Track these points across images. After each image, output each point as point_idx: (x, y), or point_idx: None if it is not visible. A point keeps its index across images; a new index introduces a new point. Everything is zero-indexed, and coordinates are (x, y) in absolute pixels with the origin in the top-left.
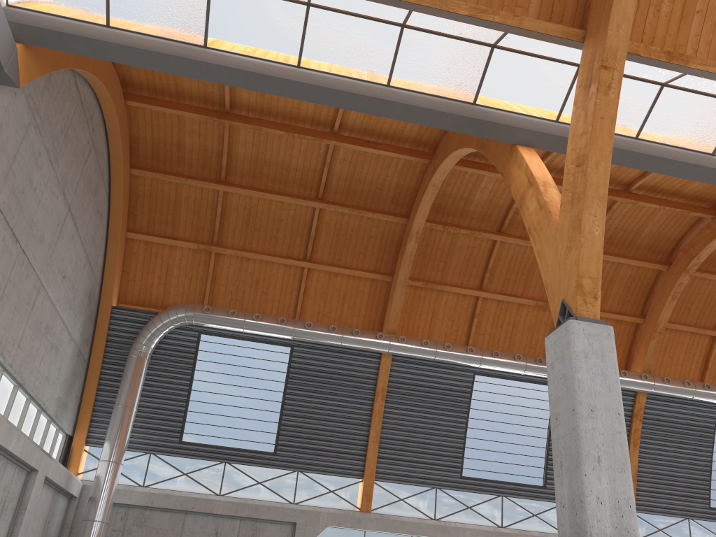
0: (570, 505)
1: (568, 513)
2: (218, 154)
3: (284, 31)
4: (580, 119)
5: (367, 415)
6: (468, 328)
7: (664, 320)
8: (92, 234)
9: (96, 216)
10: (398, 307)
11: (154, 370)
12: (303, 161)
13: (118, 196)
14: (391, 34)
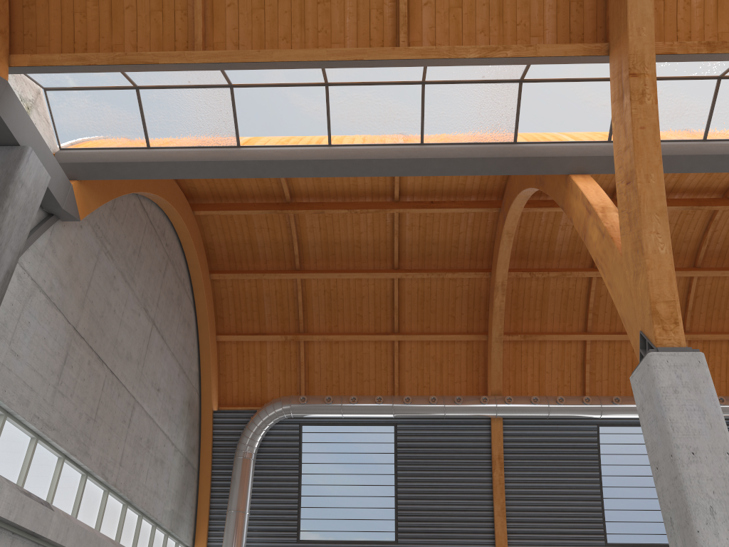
0: None
1: None
2: (289, 244)
3: (309, 115)
4: (621, 134)
5: (487, 487)
6: (582, 377)
7: None
8: (182, 343)
9: (183, 325)
10: (498, 366)
11: (261, 469)
12: (372, 234)
13: (202, 303)
14: (414, 93)
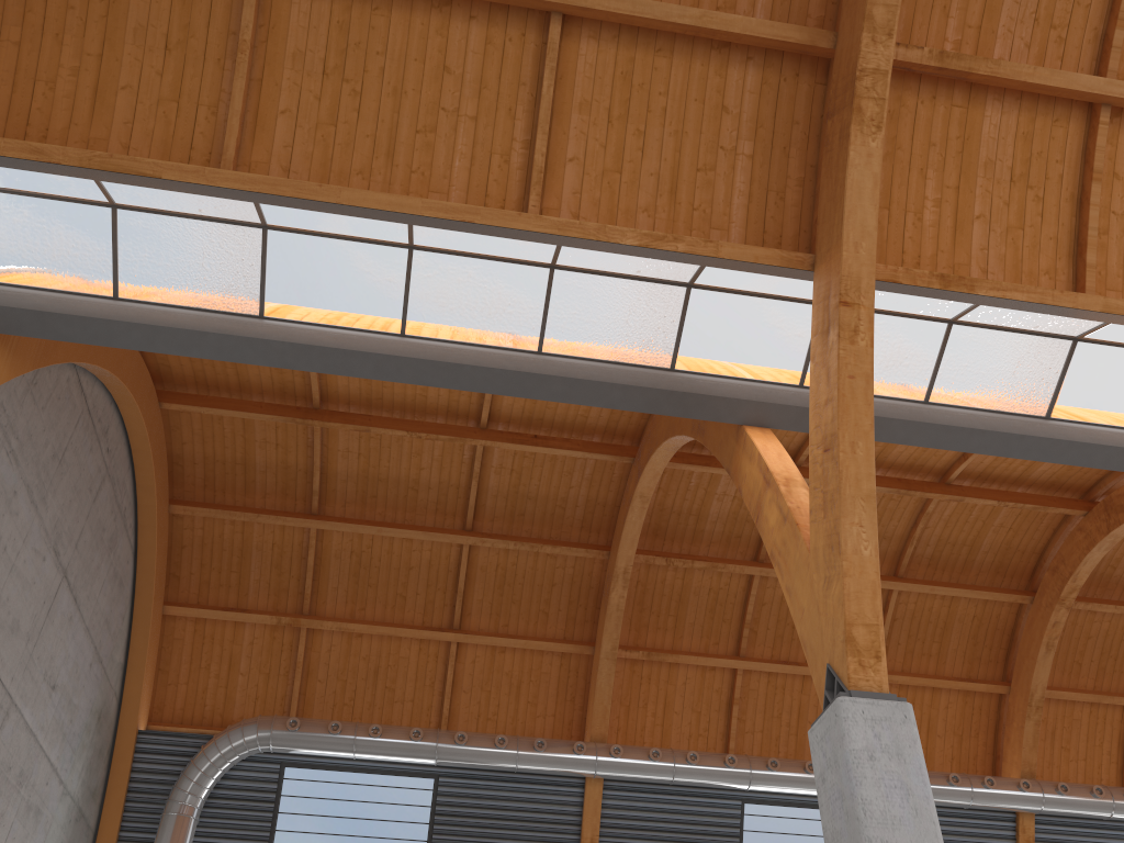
0: None
1: None
2: (307, 472)
3: (377, 287)
4: (822, 381)
5: None
6: (726, 724)
7: (1041, 685)
8: (105, 613)
9: (112, 583)
10: (605, 696)
11: (206, 836)
12: (438, 473)
13: (150, 550)
14: (537, 279)
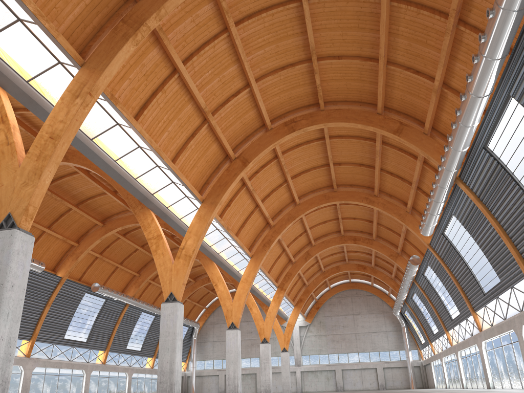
0: None
1: None
2: None
3: None
4: (63, 111)
5: None
6: None
7: None
8: None
9: None
10: None
11: None
12: None
13: None
14: None
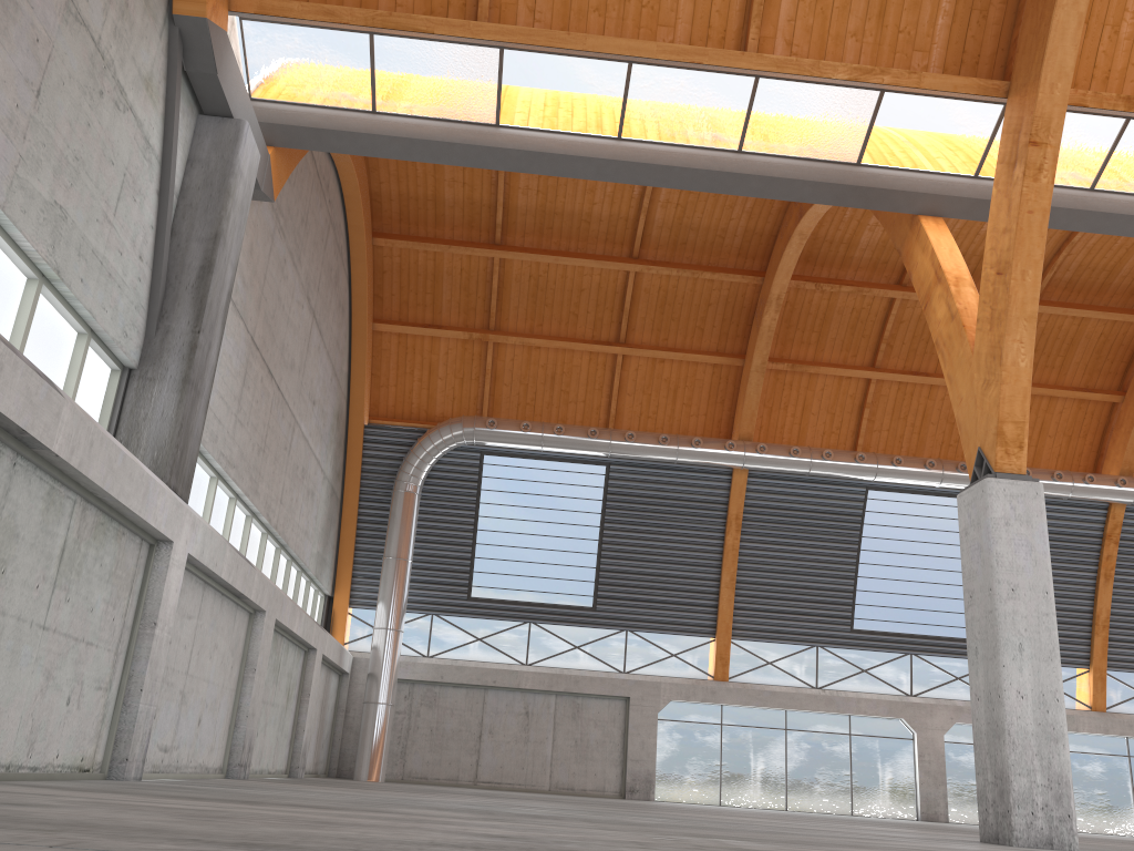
0: (986, 699)
1: (983, 707)
2: (490, 207)
3: (599, 97)
4: (1002, 209)
5: (716, 553)
6: (856, 424)
7: None
8: (336, 337)
9: (338, 312)
10: (753, 403)
11: (426, 506)
12: (609, 207)
13: (361, 279)
14: (742, 87)
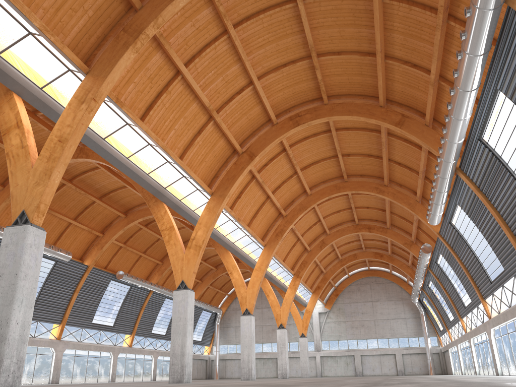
0: None
1: None
2: None
3: None
4: (70, 116)
5: None
6: None
7: None
8: None
9: None
10: None
11: None
12: None
13: None
14: None
